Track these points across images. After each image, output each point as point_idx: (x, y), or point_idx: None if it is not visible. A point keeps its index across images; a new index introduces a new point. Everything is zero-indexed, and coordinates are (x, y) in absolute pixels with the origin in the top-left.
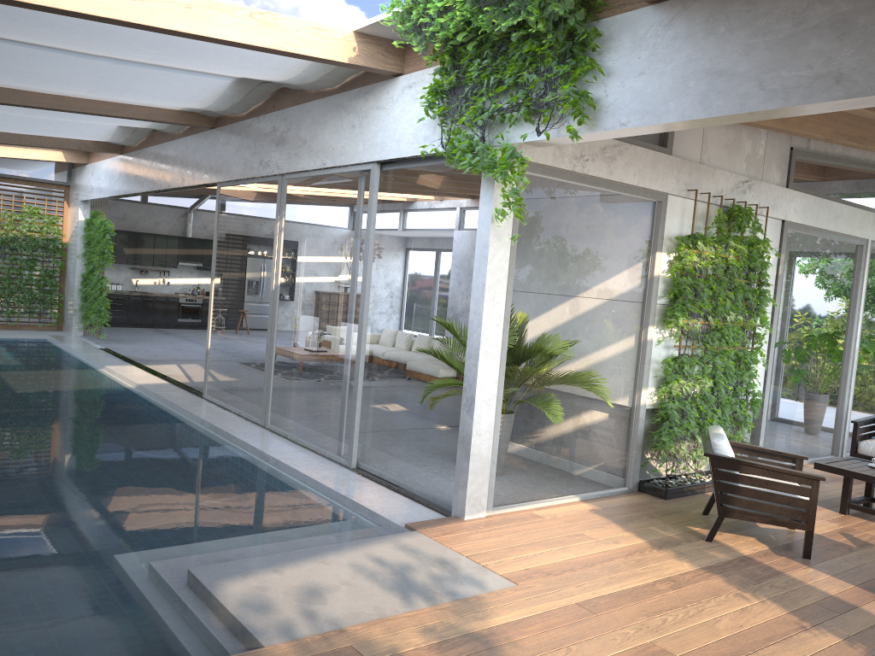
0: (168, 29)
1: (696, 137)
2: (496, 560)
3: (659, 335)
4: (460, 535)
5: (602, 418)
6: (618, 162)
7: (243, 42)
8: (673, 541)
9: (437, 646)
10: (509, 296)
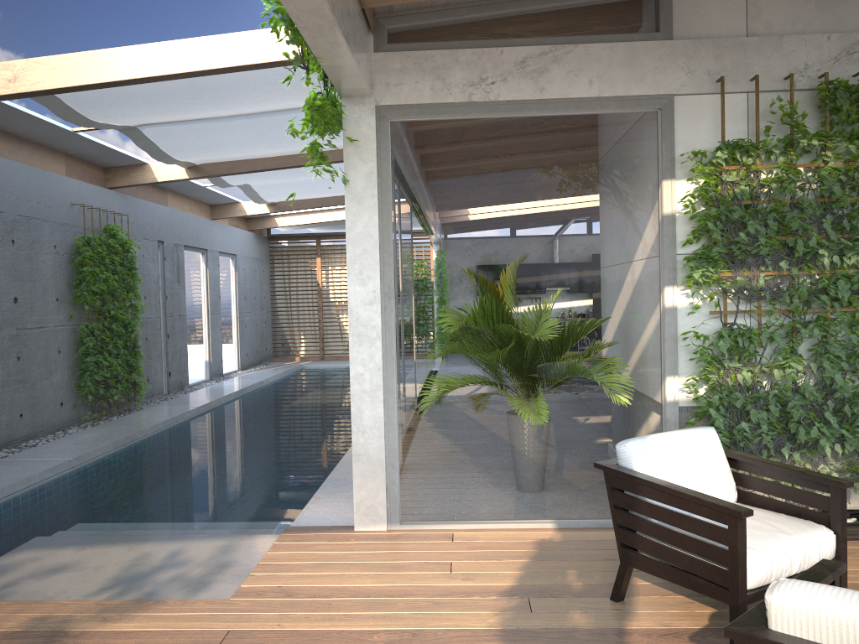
0: (128, 79)
1: (730, 0)
2: (273, 573)
3: (694, 299)
4: (309, 543)
5: (591, 419)
6: (553, 73)
7: (192, 70)
8: (554, 592)
9: (9, 633)
10: (388, 267)
